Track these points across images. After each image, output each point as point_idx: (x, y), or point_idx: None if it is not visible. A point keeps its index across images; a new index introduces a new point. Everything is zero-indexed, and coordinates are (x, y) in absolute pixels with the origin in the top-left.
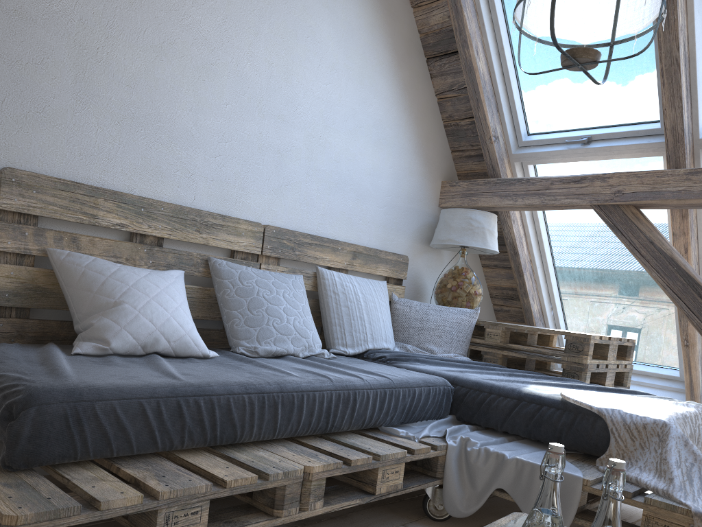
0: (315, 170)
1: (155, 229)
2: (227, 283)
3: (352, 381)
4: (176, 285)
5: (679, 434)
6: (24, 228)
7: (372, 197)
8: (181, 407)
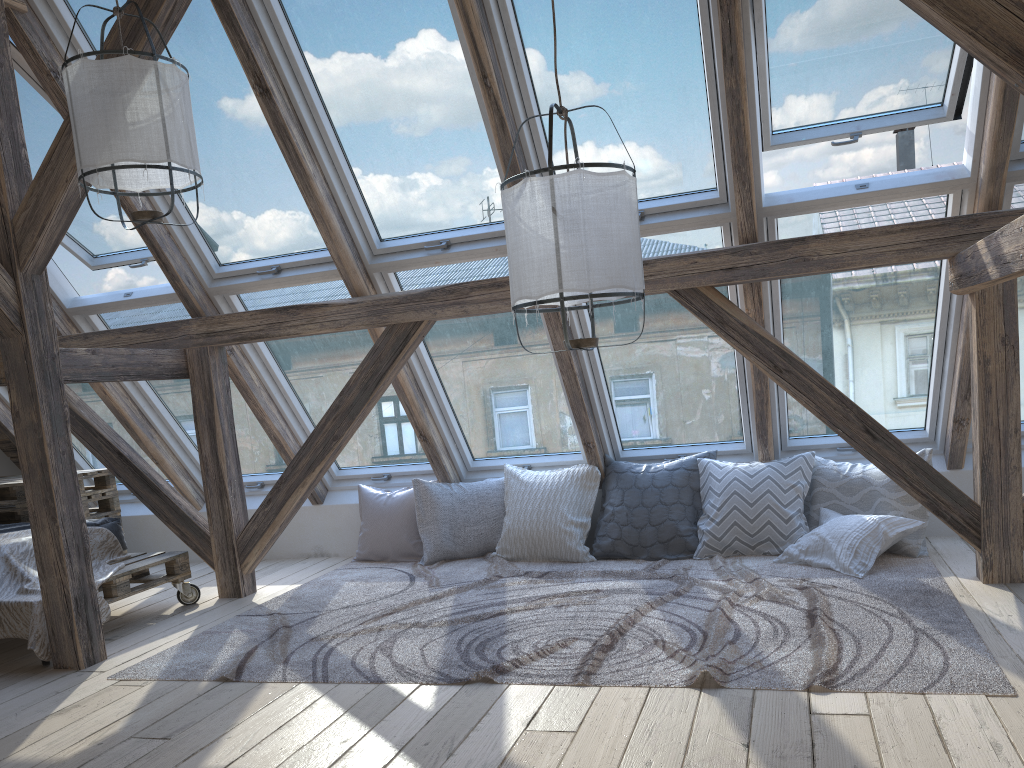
0: None
1: None
2: None
3: None
4: None
5: (4, 554)
6: None
7: None
8: None
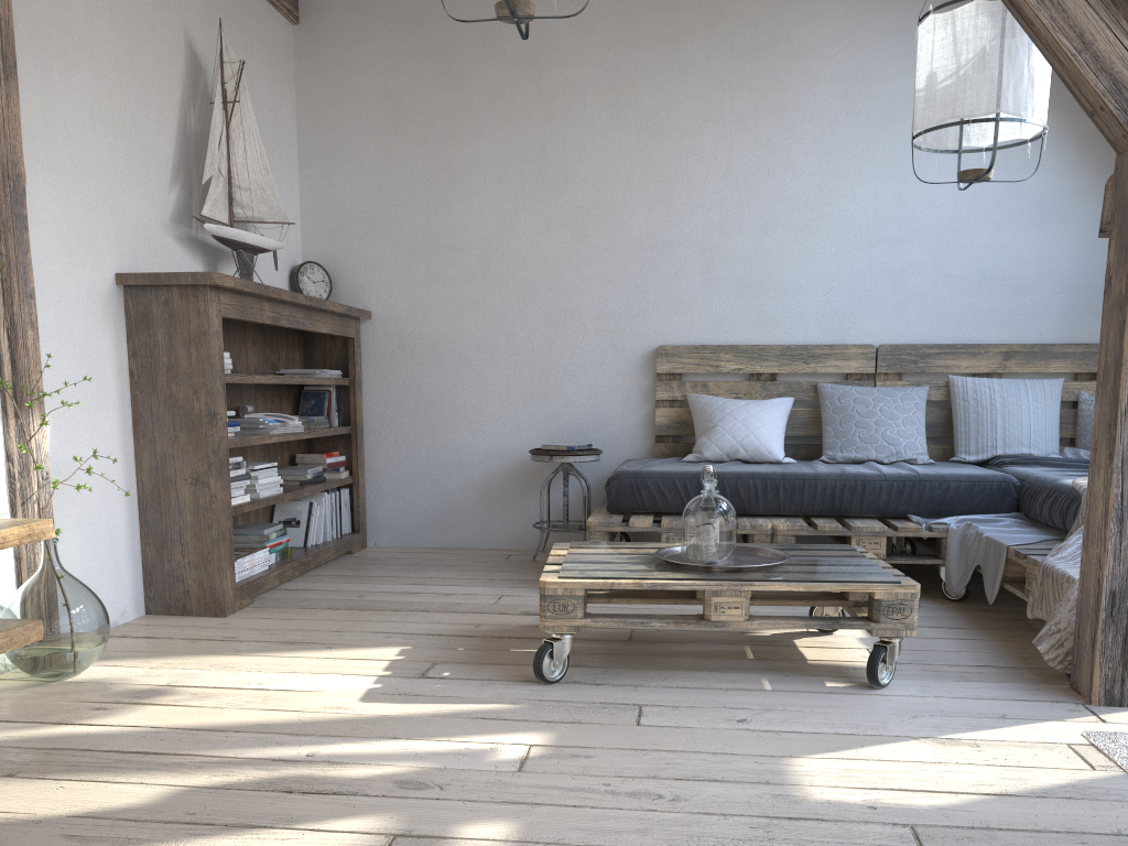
0: (945, 277)
1: (766, 368)
2: (826, 403)
3: (866, 474)
4: (769, 410)
5: None
6: (671, 382)
7: (1039, 285)
8: (700, 485)
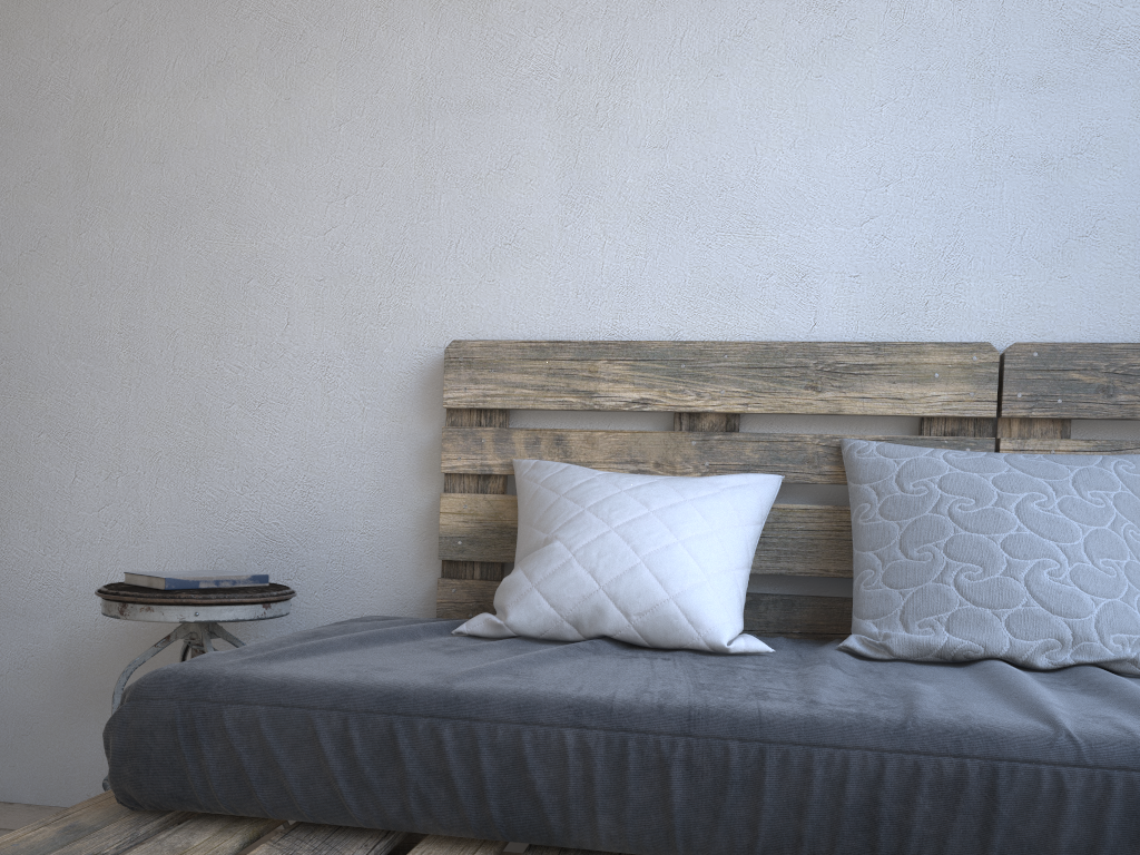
0: None
1: (711, 399)
2: (866, 490)
3: (999, 731)
4: (709, 502)
5: None
6: (479, 432)
7: None
8: (394, 738)
